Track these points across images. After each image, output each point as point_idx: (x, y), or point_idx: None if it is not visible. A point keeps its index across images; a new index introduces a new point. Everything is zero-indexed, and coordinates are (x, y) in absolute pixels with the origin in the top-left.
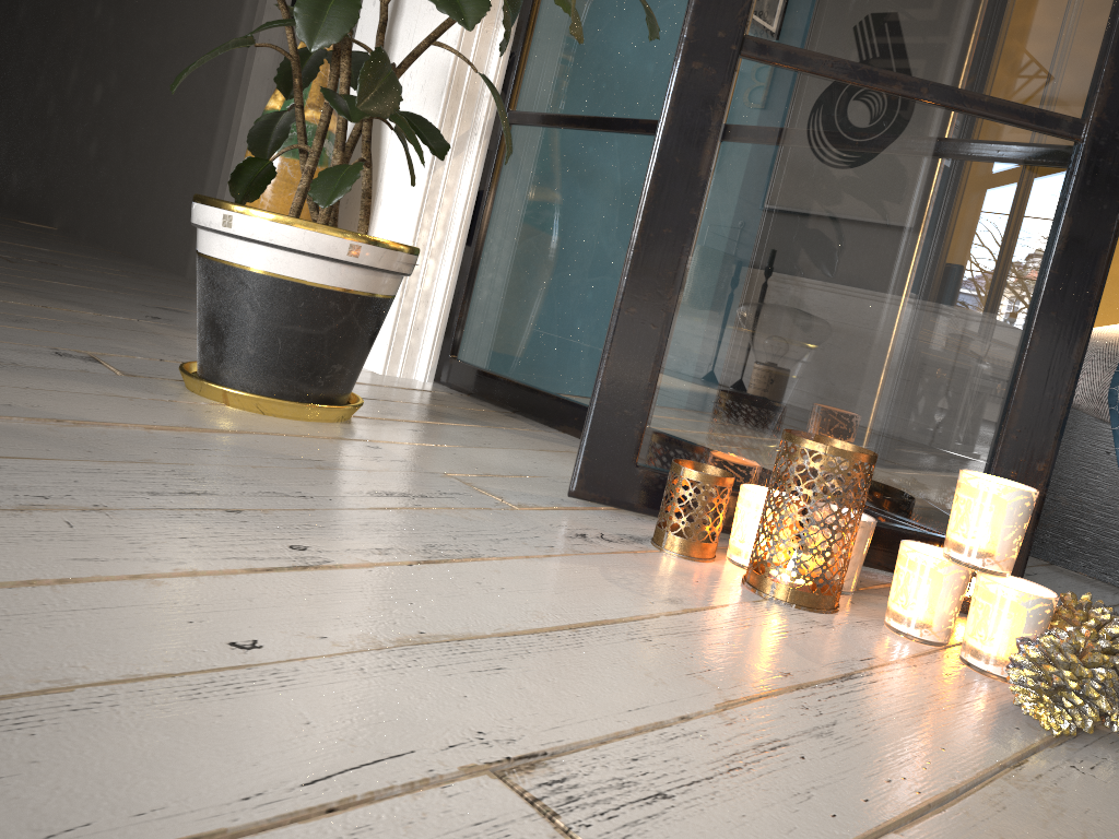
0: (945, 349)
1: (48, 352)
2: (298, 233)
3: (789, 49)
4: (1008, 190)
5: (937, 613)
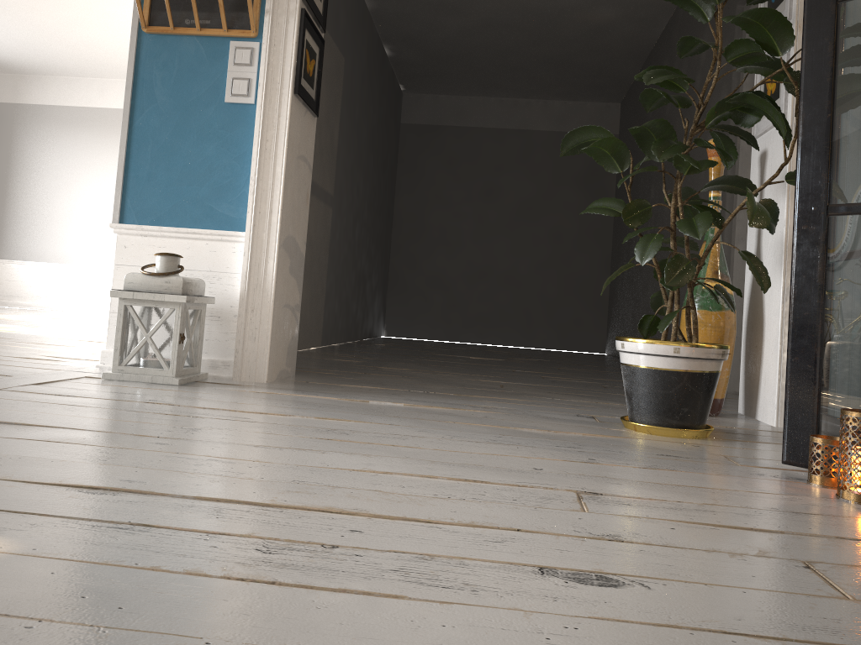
0: None
1: (573, 415)
2: (648, 346)
3: (855, 205)
4: None
5: None
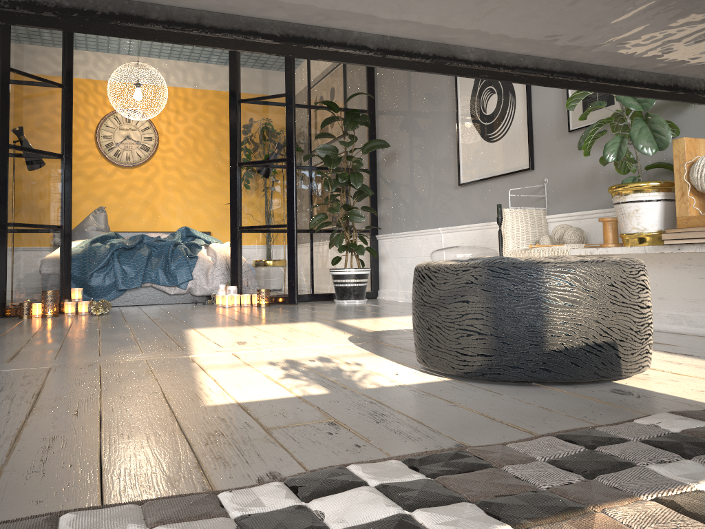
0: (51, 270)
1: None
2: None
3: (15, 223)
4: (54, 240)
5: (74, 310)
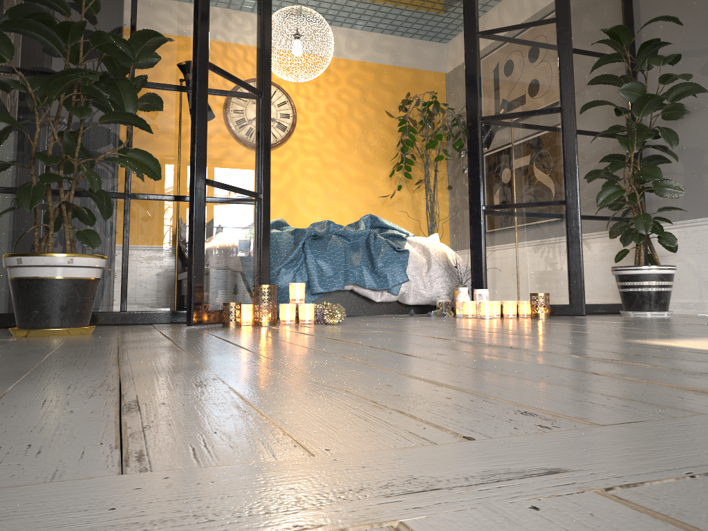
0: (249, 257)
1: None
2: (97, 260)
3: (214, 181)
4: (252, 213)
5: (294, 316)
